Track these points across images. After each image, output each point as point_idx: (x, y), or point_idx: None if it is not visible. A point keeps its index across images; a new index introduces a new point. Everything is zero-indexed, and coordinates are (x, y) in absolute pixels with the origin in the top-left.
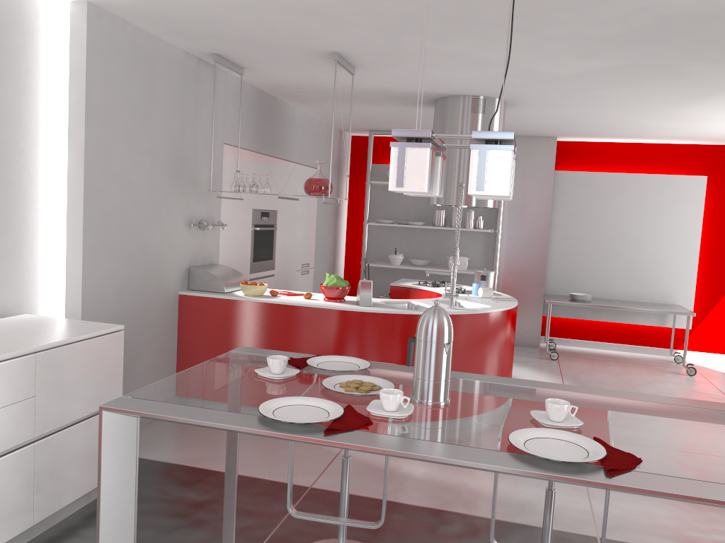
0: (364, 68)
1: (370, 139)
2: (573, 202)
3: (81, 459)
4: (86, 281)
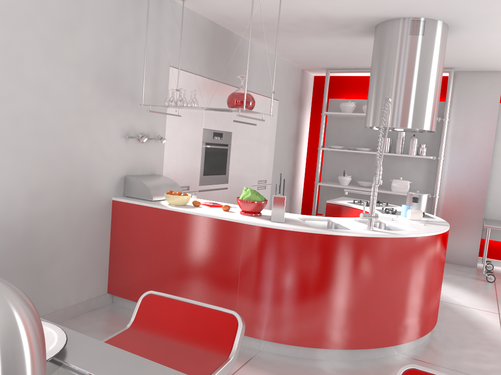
0: None
1: (327, 76)
2: None
3: None
4: None
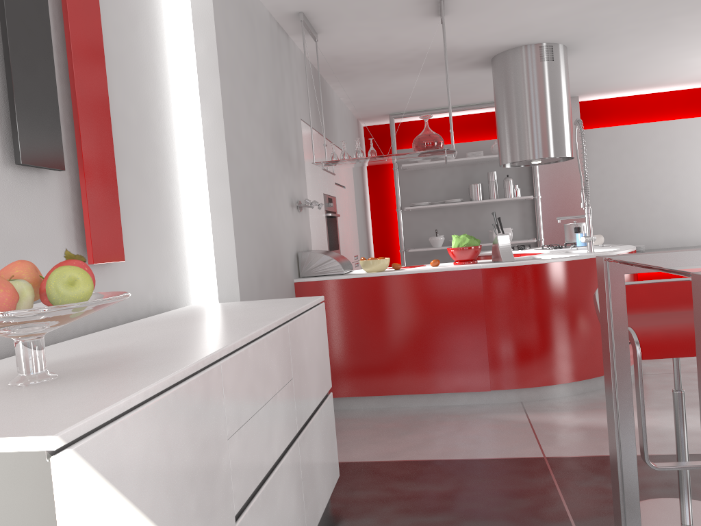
0: (454, 14)
1: (392, 124)
2: (603, 159)
3: (321, 459)
4: (239, 263)
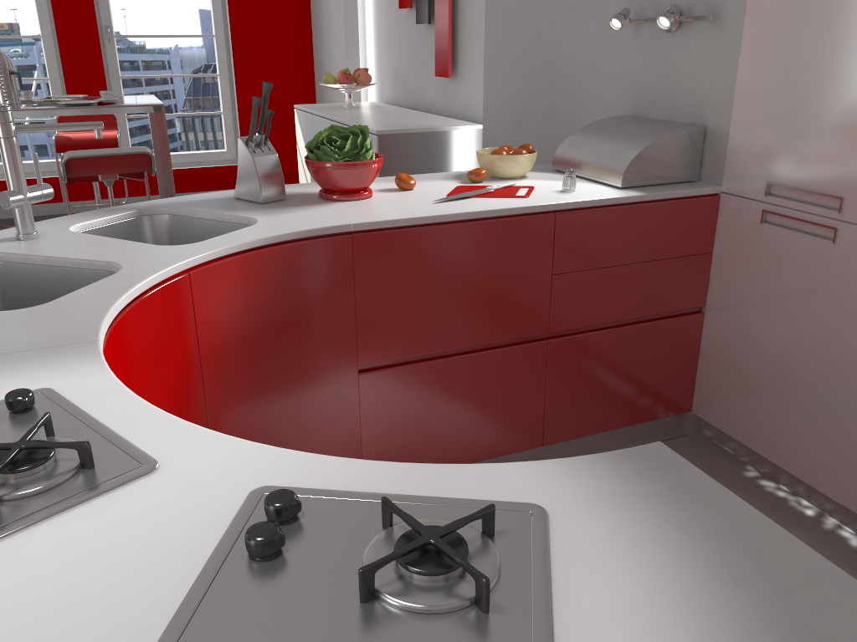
0: None
1: None
2: None
3: None
4: (486, 98)
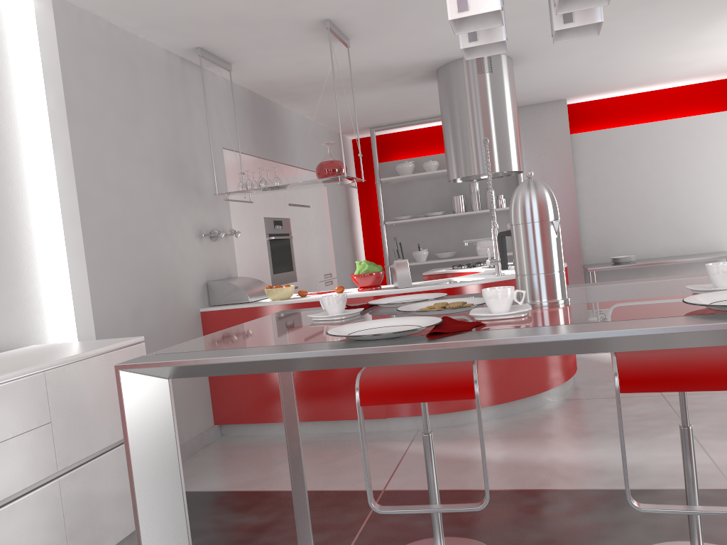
0: (359, 37)
1: (372, 137)
2: (595, 164)
3: (118, 494)
4: (95, 302)
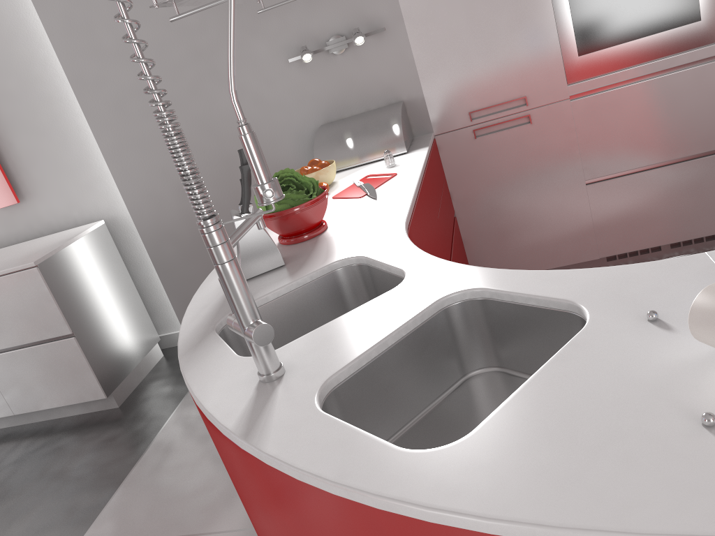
0: None
1: None
2: None
3: (42, 377)
4: (123, 186)
